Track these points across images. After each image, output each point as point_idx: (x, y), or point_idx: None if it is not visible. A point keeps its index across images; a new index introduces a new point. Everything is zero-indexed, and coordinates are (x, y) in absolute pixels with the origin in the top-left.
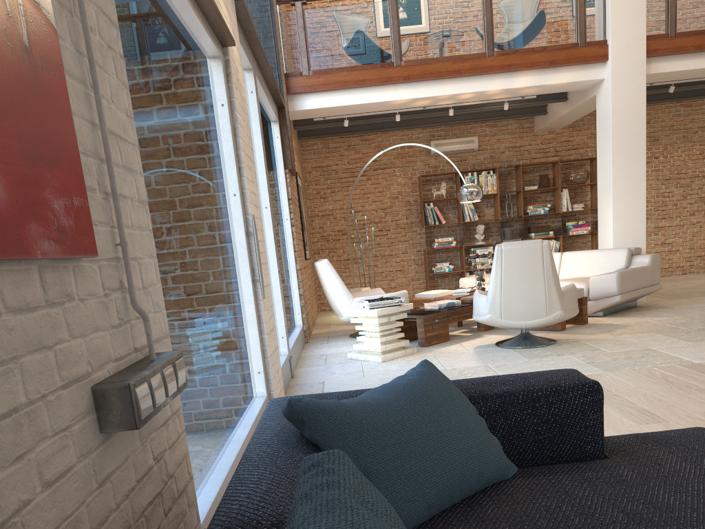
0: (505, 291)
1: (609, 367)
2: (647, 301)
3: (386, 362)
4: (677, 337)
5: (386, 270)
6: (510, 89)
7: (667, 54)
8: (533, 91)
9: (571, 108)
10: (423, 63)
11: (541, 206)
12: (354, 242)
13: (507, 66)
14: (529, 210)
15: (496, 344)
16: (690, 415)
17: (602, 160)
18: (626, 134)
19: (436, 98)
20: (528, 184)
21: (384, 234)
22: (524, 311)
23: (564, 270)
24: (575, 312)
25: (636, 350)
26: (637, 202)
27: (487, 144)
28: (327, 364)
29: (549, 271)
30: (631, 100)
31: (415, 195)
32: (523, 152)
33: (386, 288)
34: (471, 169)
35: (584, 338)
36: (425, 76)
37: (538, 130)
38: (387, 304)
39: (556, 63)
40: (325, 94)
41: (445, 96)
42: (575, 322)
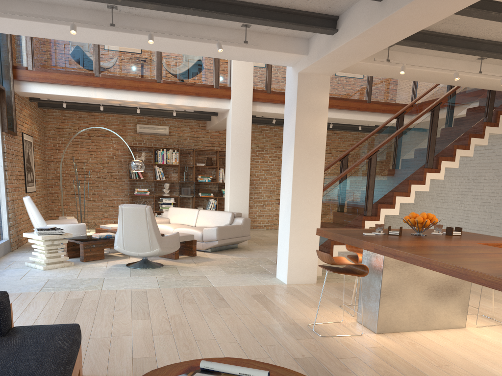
0: (125, 233)
1: (167, 285)
2: (247, 245)
3: (46, 270)
4: (227, 270)
5: (102, 204)
6: (172, 104)
7: (265, 102)
8: (188, 108)
9: (219, 121)
10: (114, 78)
11: (206, 177)
12: (80, 183)
13: (169, 90)
14: (198, 178)
15: (126, 264)
16: (164, 316)
17: (227, 157)
18: (239, 144)
19: (124, 101)
20: (201, 162)
21: (102, 180)
22: (137, 246)
23: (199, 221)
24: (173, 249)
25: (195, 276)
26: (244, 185)
27: (176, 132)
28: (7, 268)
29: (150, 224)
30: (243, 125)
31: (125, 157)
32: (199, 141)
33: (101, 216)
34: (162, 147)
35: (180, 265)
36: (115, 87)
37: (208, 129)
38: (52, 233)
39: (200, 95)
40: (45, 85)
41: (129, 101)
42: (188, 254)
